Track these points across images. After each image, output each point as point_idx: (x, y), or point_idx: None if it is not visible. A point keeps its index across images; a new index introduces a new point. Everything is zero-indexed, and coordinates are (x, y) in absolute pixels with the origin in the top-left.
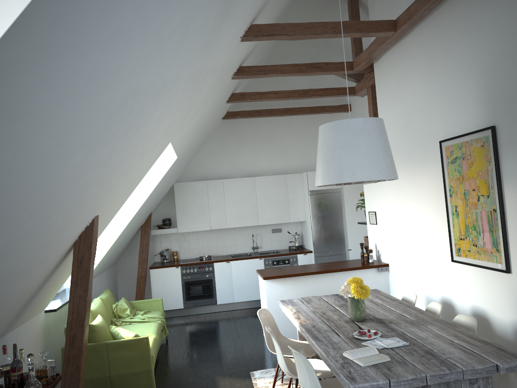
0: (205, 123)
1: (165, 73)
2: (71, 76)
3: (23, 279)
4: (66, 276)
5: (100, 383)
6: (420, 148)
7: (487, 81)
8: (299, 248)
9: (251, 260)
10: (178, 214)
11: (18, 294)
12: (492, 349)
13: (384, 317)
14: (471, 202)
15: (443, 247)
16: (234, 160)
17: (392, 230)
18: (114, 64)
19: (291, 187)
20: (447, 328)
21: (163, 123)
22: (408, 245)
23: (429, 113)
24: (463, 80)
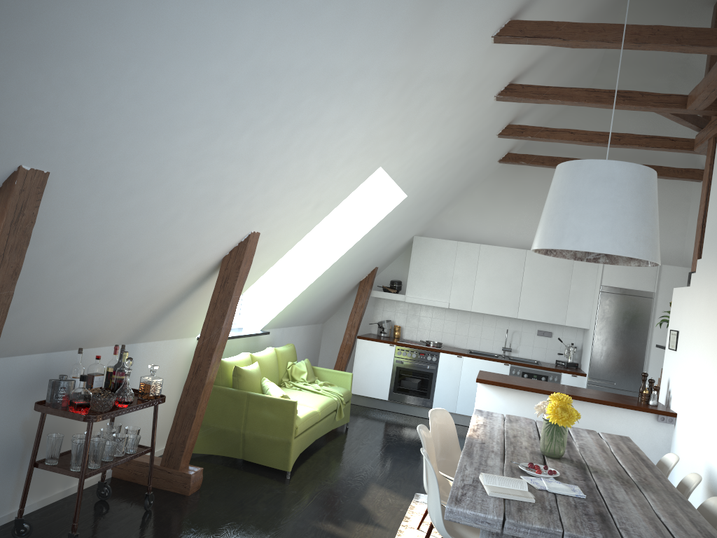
0: (456, 158)
1: (329, 57)
2: (143, 25)
3: (144, 276)
4: None
5: (232, 438)
6: None
7: None
8: (571, 366)
9: (492, 363)
10: (411, 277)
11: (141, 294)
12: None
13: (595, 464)
14: None
15: None
16: (504, 223)
17: (691, 362)
18: (217, 24)
19: (577, 275)
20: (671, 503)
21: (352, 132)
22: (705, 388)
23: None
24: None
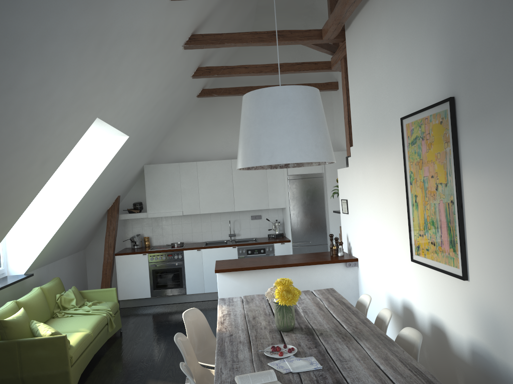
0: (163, 99)
1: (5, 22)
2: None
3: None
4: None
5: None
6: (385, 127)
7: (448, 40)
8: (279, 236)
9: (224, 249)
10: (149, 198)
11: None
12: (420, 382)
13: (319, 326)
14: (429, 191)
15: (404, 244)
16: (211, 142)
17: (360, 221)
18: None
19: (270, 171)
20: (381, 346)
21: (58, 92)
22: (374, 238)
23: (393, 85)
24: (424, 42)
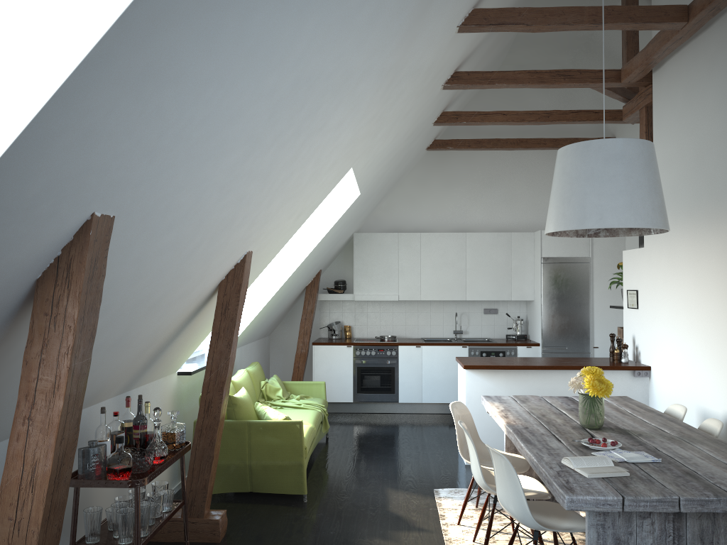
0: (401, 150)
1: (350, 60)
2: (231, 40)
3: (156, 316)
4: (207, 331)
5: (237, 472)
6: (713, 196)
7: None
8: (521, 338)
9: (451, 348)
10: (357, 275)
11: (148, 336)
12: None
13: (632, 428)
14: None
15: None
16: (438, 209)
17: (659, 317)
18: (284, 34)
19: (517, 250)
20: (724, 450)
21: (343, 135)
22: (682, 339)
23: None
24: None
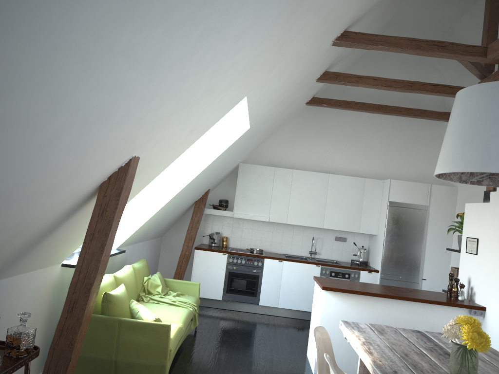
0: (288, 96)
1: None
2: None
3: (12, 208)
4: None
5: (103, 366)
6: None
7: None
8: (363, 264)
9: (307, 265)
10: (237, 197)
11: (7, 229)
12: None
13: None
14: None
15: None
16: (308, 152)
17: None
18: None
19: (368, 193)
20: None
21: (243, 52)
22: None
23: None
24: None
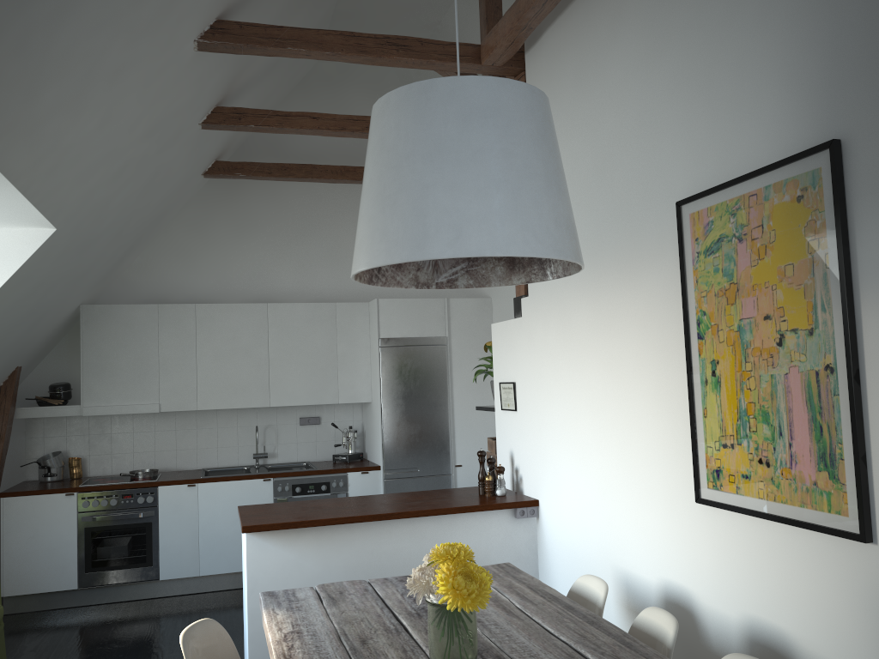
0: (139, 159)
1: None
2: None
3: None
4: None
5: None
6: (626, 227)
7: (822, 24)
8: (355, 459)
9: (246, 483)
10: (87, 374)
11: None
12: None
13: (529, 658)
14: (759, 349)
15: (673, 466)
16: (226, 268)
17: (549, 424)
18: None
19: (345, 329)
20: None
21: None
22: (586, 458)
23: (653, 140)
24: (749, 38)
